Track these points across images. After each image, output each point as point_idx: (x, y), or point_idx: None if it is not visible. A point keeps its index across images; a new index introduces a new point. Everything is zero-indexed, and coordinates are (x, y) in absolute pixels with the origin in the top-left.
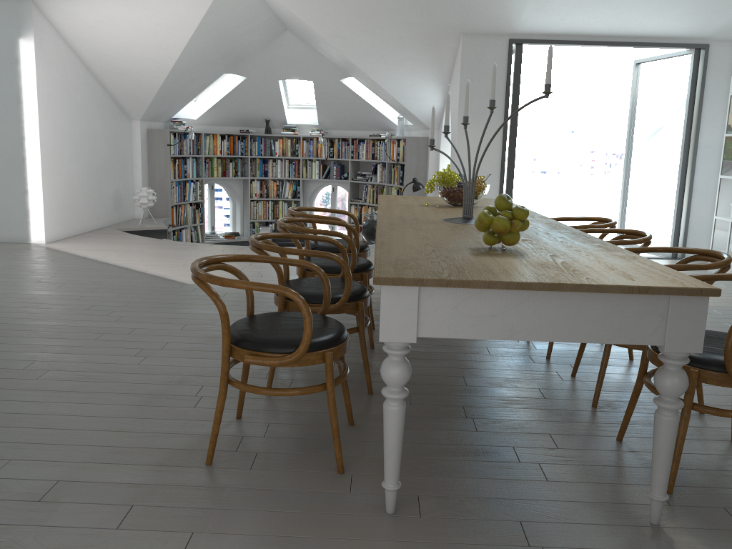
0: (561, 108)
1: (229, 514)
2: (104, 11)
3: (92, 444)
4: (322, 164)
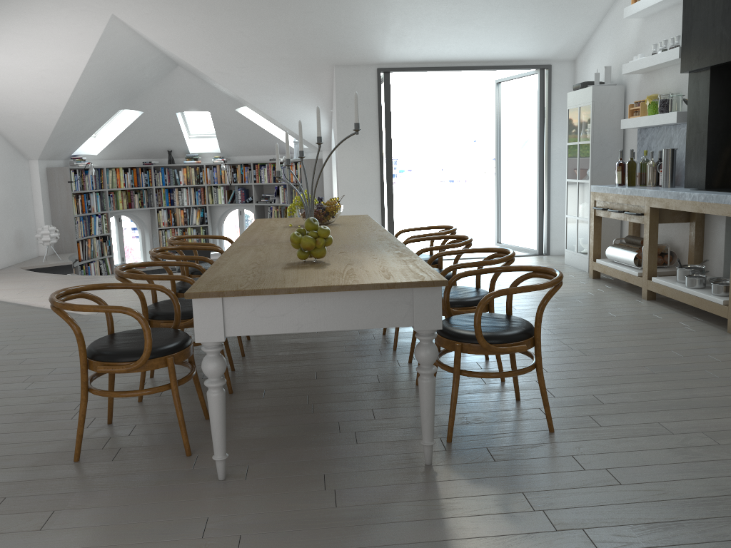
0: (462, 119)
1: (87, 494)
2: None
3: None
4: (227, 189)
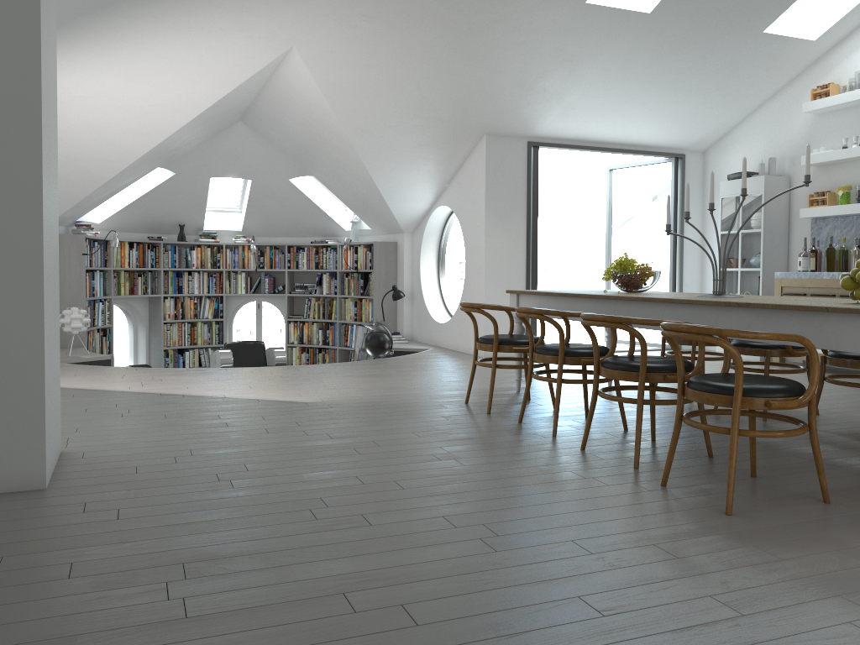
0: None
1: (827, 537)
2: (92, 85)
3: (606, 520)
4: (247, 276)
